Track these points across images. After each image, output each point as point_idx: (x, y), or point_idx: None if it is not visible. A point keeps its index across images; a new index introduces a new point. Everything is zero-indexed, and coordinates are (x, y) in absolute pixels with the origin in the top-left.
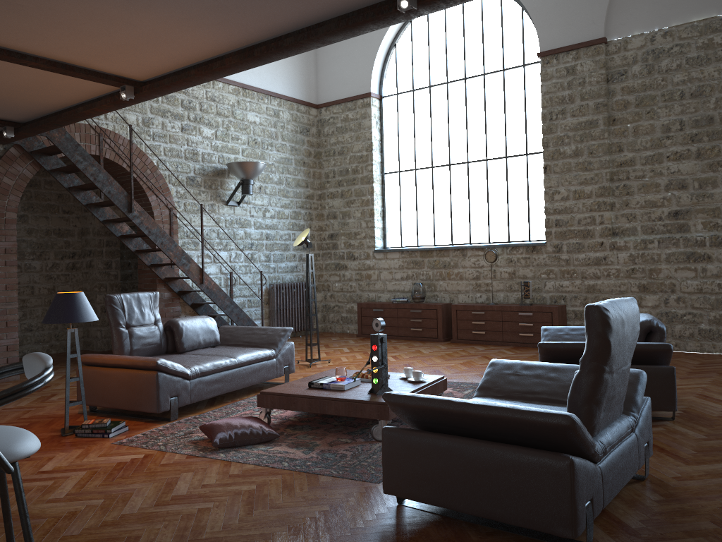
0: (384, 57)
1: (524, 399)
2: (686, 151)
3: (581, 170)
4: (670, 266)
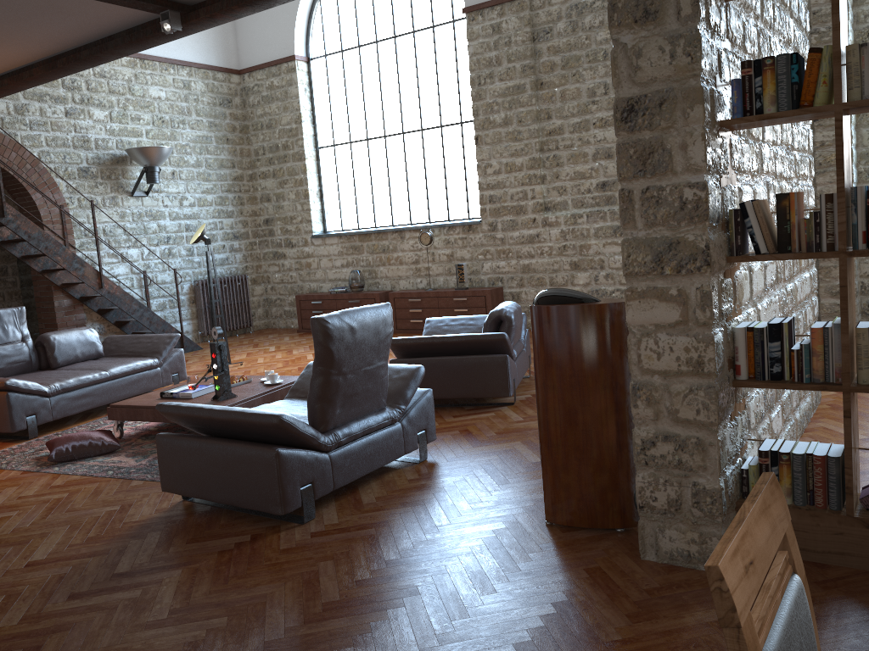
0: (308, 12)
1: None
2: (611, 117)
3: (511, 140)
4: (599, 241)
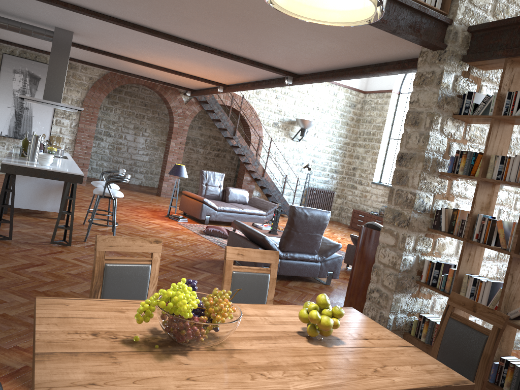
0: None
1: None
2: None
3: None
4: None
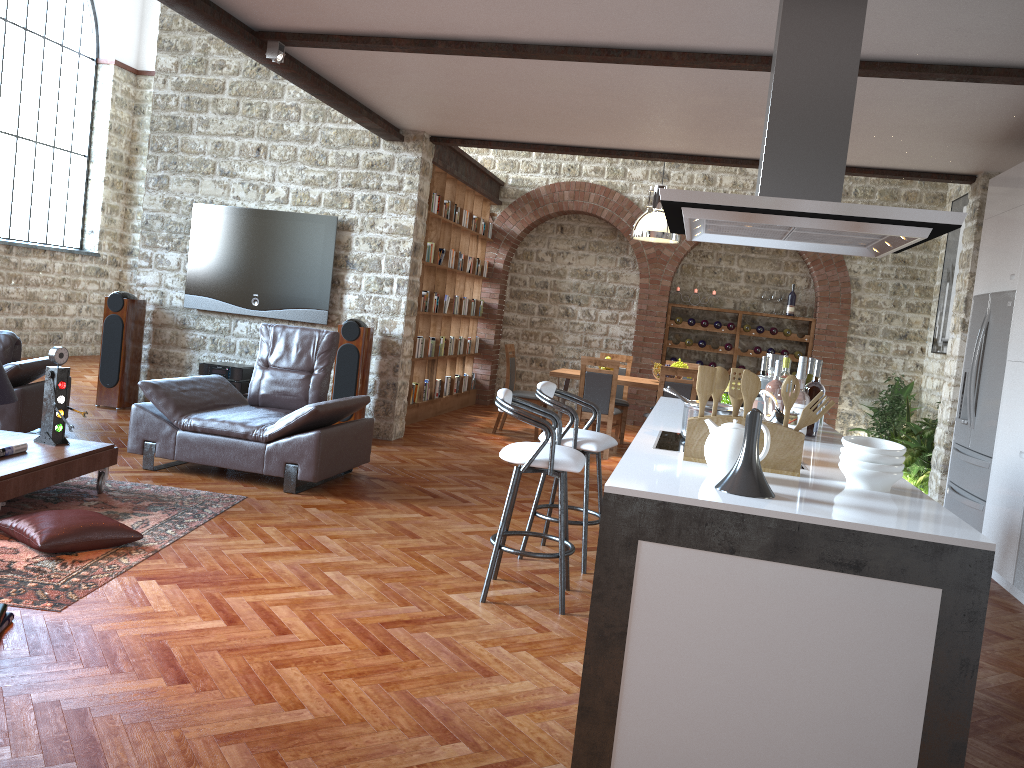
0: None
1: (210, 408)
2: None
3: None
4: None
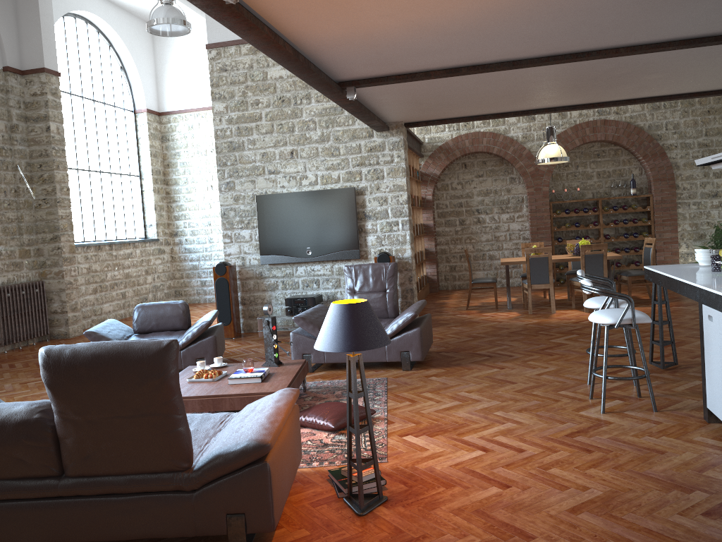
0: None
1: None
2: None
3: None
4: None
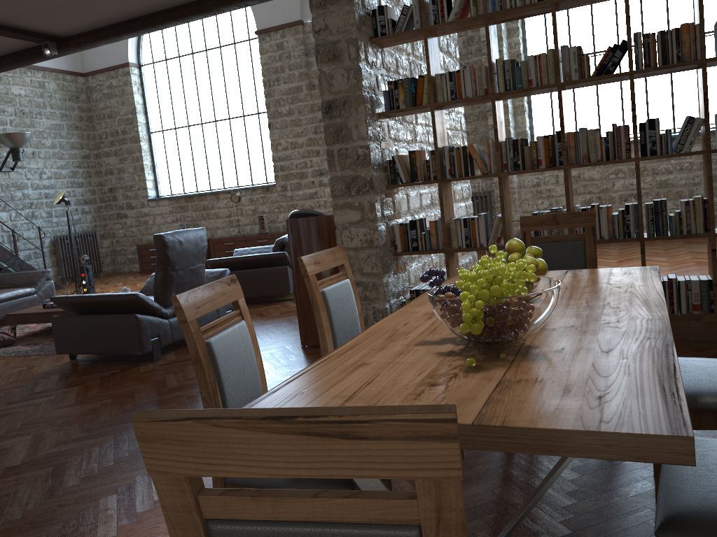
0: None
1: None
2: None
3: (294, 126)
4: None
